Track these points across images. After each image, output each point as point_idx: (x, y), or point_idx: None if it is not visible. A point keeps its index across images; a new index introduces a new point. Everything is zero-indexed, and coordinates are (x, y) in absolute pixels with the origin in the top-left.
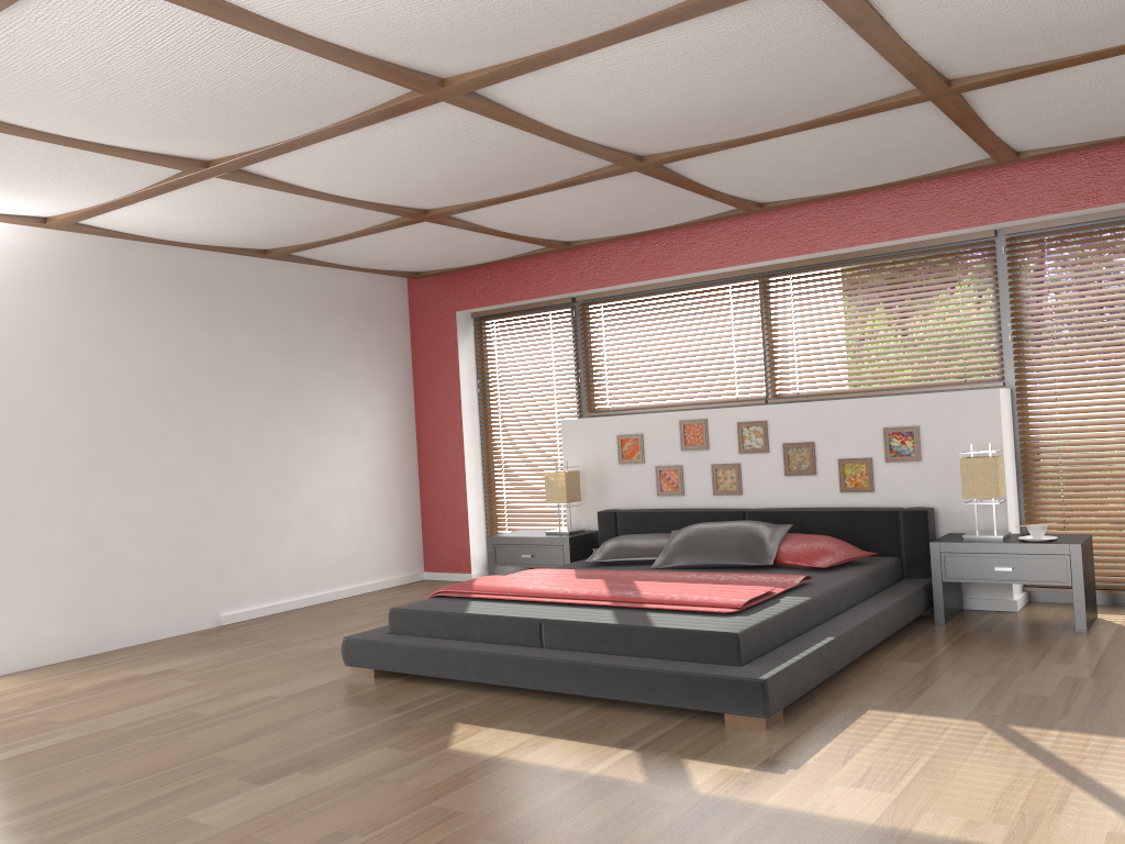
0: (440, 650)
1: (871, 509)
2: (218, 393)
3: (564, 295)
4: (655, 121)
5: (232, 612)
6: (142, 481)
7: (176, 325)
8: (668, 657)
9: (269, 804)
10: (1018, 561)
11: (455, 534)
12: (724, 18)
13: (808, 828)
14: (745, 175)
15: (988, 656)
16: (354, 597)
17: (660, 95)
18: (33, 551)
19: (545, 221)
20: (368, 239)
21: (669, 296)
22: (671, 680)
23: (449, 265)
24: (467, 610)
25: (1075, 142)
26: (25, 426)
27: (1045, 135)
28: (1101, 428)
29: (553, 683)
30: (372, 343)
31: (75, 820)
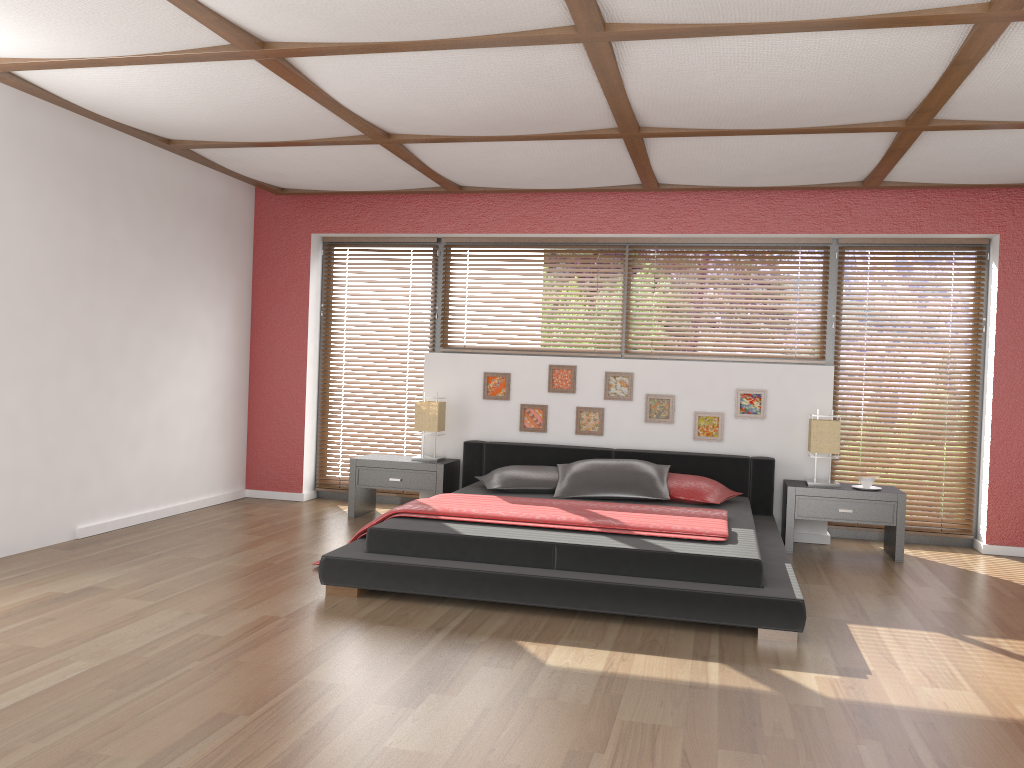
0: (448, 570)
1: (727, 456)
2: (92, 286)
3: (435, 234)
4: (719, 102)
5: (86, 525)
6: (16, 375)
7: (60, 205)
8: (690, 579)
9: (456, 728)
10: (857, 504)
11: (287, 454)
12: (888, 34)
13: (954, 722)
14: (698, 159)
15: (864, 580)
16: (192, 512)
17: (760, 82)
18: None
19: (488, 165)
20: (298, 149)
21: (538, 250)
22: (711, 600)
23: (333, 188)
24: (460, 532)
25: (925, 181)
26: None
27: (922, 173)
28: (894, 404)
29: (581, 602)
30: (224, 253)
31: (255, 756)
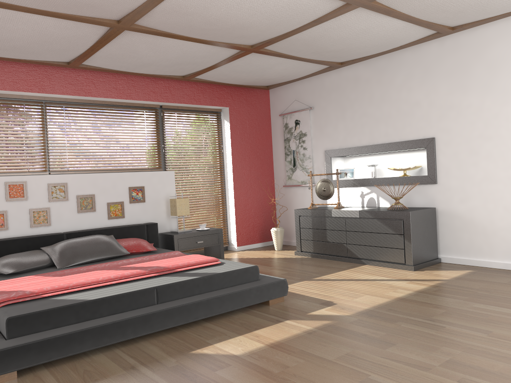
0: (98, 327)
1: (133, 225)
2: None
3: None
4: (210, 16)
5: None
6: None
7: None
8: (229, 286)
9: None
10: (204, 238)
11: None
12: None
13: (391, 306)
14: (136, 50)
15: None
16: None
17: (247, 10)
18: None
19: None
20: None
21: None
22: (251, 292)
23: None
24: (83, 299)
25: (210, 79)
26: None
27: (218, 74)
28: (193, 188)
29: (189, 317)
30: None
31: None
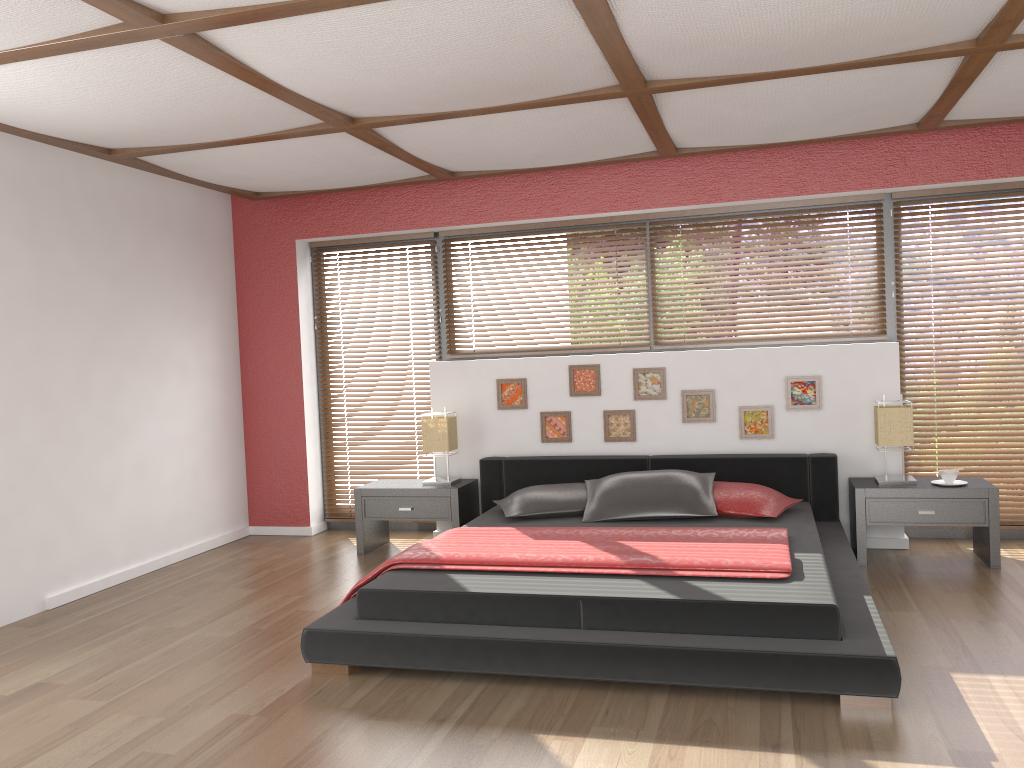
0: (452, 639)
1: (780, 456)
2: (39, 323)
3: (430, 229)
4: (740, 37)
5: (58, 592)
6: None
7: None
8: (748, 634)
9: None
10: (940, 504)
11: (290, 484)
12: None
13: None
14: (720, 115)
15: (959, 600)
16: (186, 561)
17: (792, 4)
18: None
19: (475, 145)
20: (256, 146)
21: (547, 237)
22: (778, 662)
23: (310, 187)
24: (465, 588)
25: (994, 116)
26: None
27: (992, 106)
28: (972, 380)
29: (616, 671)
30: (199, 270)
31: None
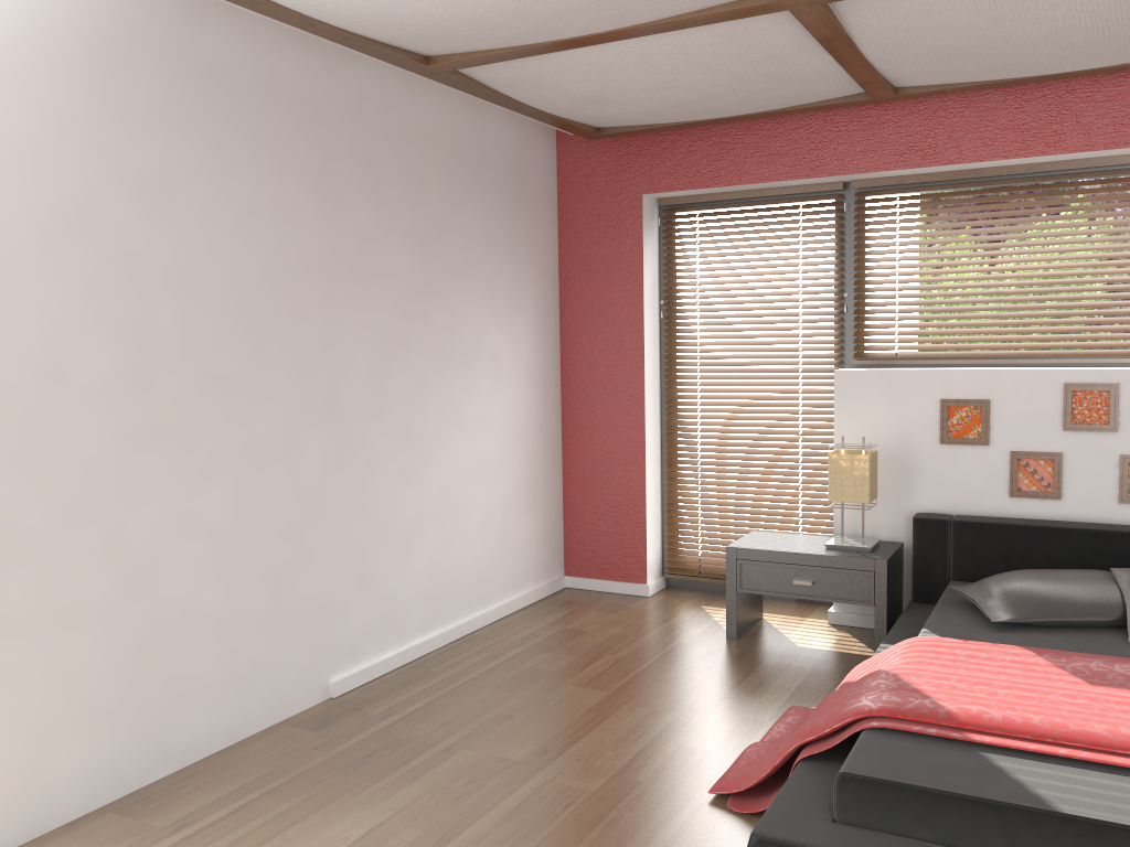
0: None
1: None
2: (328, 307)
3: (842, 176)
4: None
5: (344, 674)
6: (217, 464)
7: (269, 181)
8: None
9: None
10: None
11: (621, 526)
12: None
13: None
14: None
15: None
16: (495, 626)
17: None
18: (34, 611)
19: (987, 29)
20: (637, 44)
21: (1026, 187)
22: None
23: (680, 116)
24: (1044, 798)
25: None
26: (16, 363)
27: None
28: None
29: None
30: (518, 236)
31: None
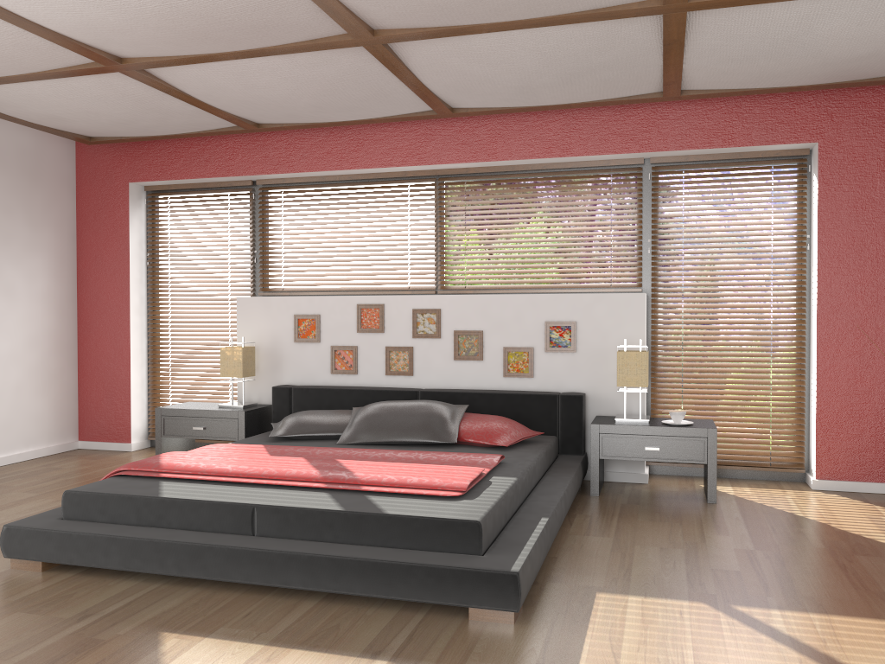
0: (130, 540)
1: (534, 393)
2: None
3: (246, 176)
4: None
5: None
6: None
7: None
8: (401, 546)
9: None
10: (665, 442)
11: (115, 404)
12: None
13: None
14: (462, 70)
15: (657, 529)
16: (0, 468)
17: None
18: None
19: (249, 92)
20: (46, 84)
21: (350, 188)
22: (413, 573)
23: (129, 132)
24: (161, 493)
25: (729, 87)
26: None
27: (718, 74)
28: (716, 331)
29: (271, 576)
30: (35, 205)
31: None
